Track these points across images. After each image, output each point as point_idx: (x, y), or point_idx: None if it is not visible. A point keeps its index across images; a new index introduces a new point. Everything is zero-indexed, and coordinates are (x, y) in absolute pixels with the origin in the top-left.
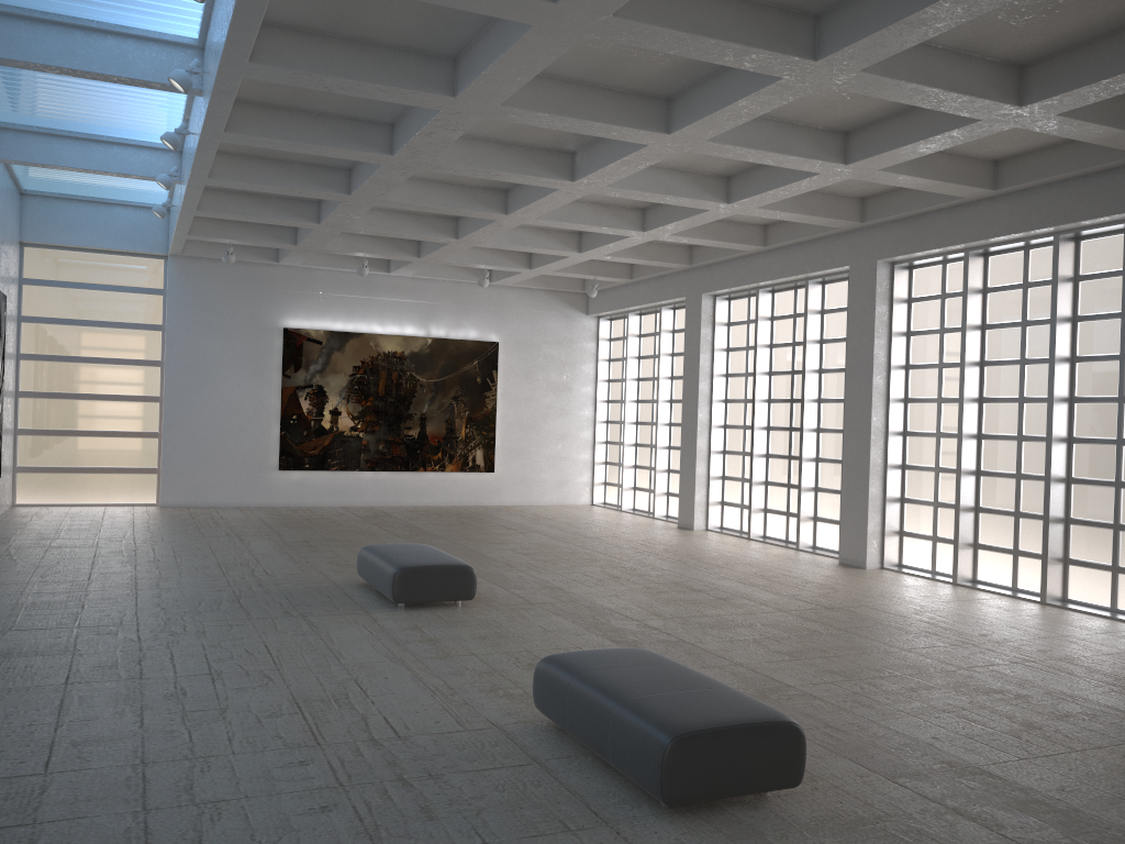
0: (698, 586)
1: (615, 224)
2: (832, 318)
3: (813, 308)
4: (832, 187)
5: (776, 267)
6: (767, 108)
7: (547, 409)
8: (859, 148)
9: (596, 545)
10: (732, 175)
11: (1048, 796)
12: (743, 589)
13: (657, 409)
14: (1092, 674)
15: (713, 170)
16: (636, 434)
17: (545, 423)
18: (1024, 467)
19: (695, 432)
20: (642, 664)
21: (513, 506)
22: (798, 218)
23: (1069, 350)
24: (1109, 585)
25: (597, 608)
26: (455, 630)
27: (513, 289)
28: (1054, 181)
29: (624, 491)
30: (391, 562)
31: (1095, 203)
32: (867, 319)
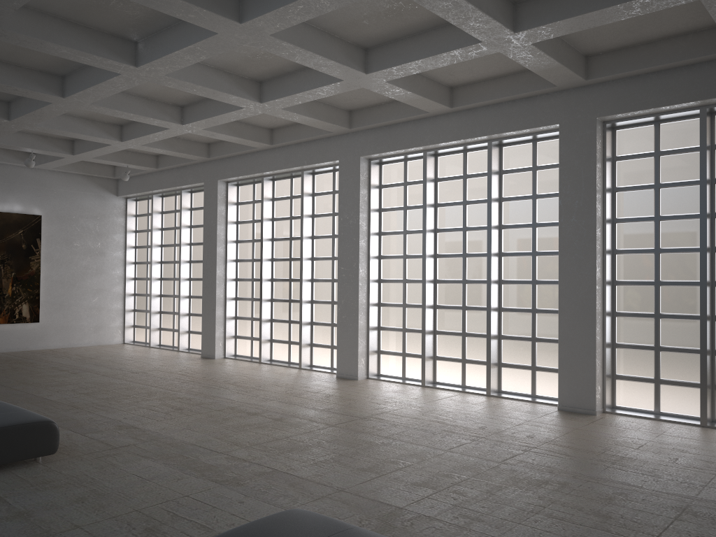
0: (251, 409)
1: (159, 116)
2: (321, 199)
3: (307, 191)
4: (333, 99)
5: (279, 161)
6: (335, 5)
7: (85, 269)
8: (378, 62)
9: (145, 379)
10: (264, 80)
11: None
12: (287, 408)
13: (180, 268)
14: (579, 453)
15: (251, 74)
16: (161, 287)
17: (84, 281)
18: (468, 301)
19: (215, 284)
20: None
21: (57, 349)
22: (307, 121)
23: (498, 220)
24: (529, 379)
25: (179, 444)
26: (46, 495)
27: (54, 173)
28: (491, 104)
29: (152, 332)
30: None
31: (521, 120)
32: (354, 199)
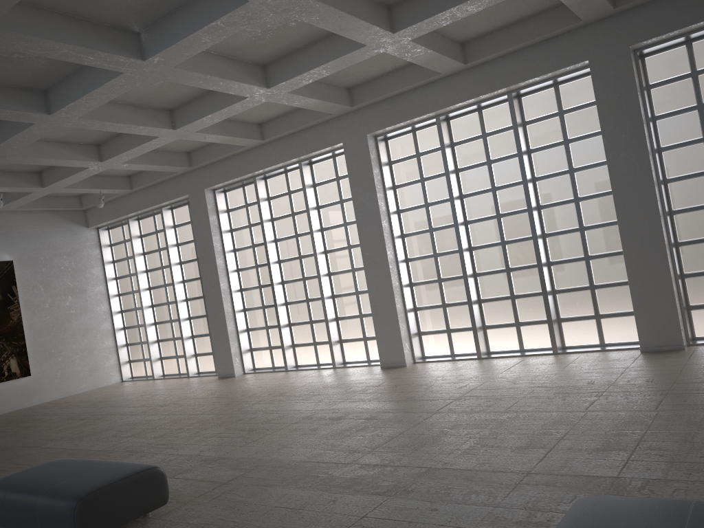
0: (330, 415)
1: (150, 123)
2: (323, 188)
3: (308, 183)
4: (335, 76)
5: (273, 156)
6: None
7: (69, 311)
8: (405, 18)
9: (182, 409)
10: (268, 63)
11: None
12: (367, 406)
13: (174, 289)
14: None
15: (255, 58)
16: (154, 315)
17: (69, 323)
18: (511, 263)
19: (221, 298)
20: (680, 521)
21: (55, 400)
22: (311, 103)
23: (531, 173)
24: (595, 328)
25: (292, 464)
26: None
27: (17, 213)
28: (508, 53)
29: (154, 363)
30: (56, 494)
31: (544, 63)
32: (367, 179)
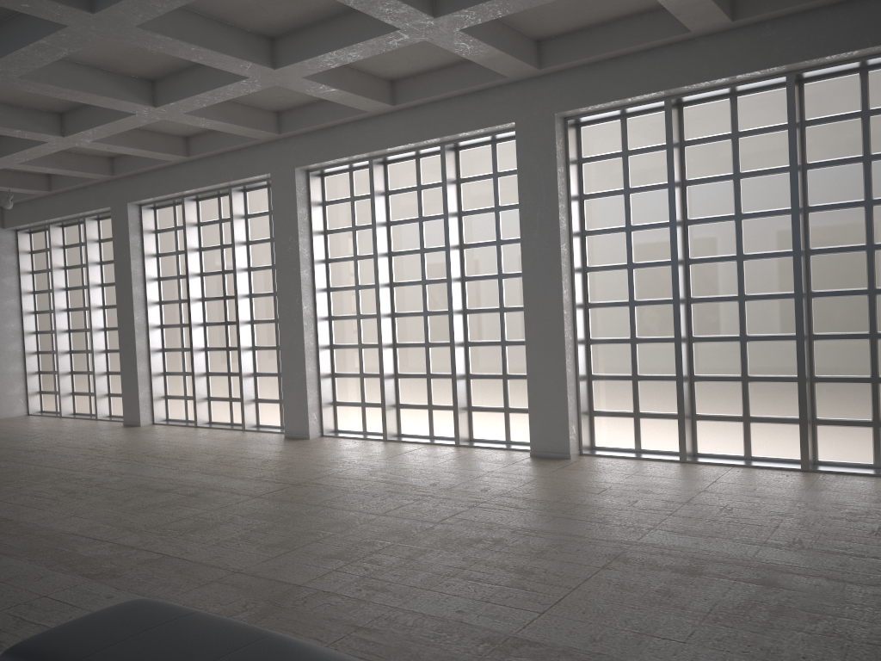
0: (163, 485)
1: (31, 127)
2: (256, 221)
3: (238, 213)
4: (252, 99)
5: (200, 176)
6: None
7: None
8: (286, 54)
9: (41, 459)
10: (157, 79)
11: (589, 652)
12: (209, 480)
13: (90, 316)
14: (531, 504)
15: (137, 72)
16: (70, 342)
17: None
18: (431, 337)
19: (134, 334)
20: (149, 627)
21: None
22: (222, 126)
23: (458, 239)
24: (503, 423)
25: (57, 535)
26: None
27: None
28: (439, 100)
29: (63, 398)
30: None
31: (473, 118)
32: (291, 220)
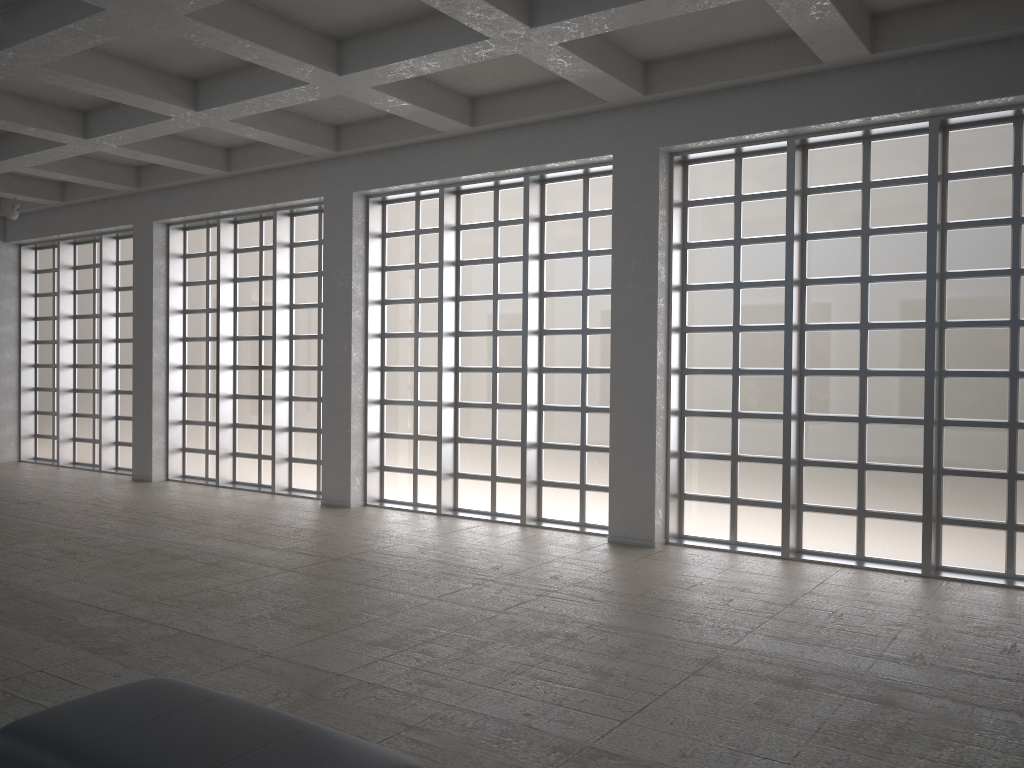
0: (179, 551)
1: (49, 126)
2: (302, 251)
3: (282, 240)
4: (309, 109)
5: (241, 195)
6: None
7: None
8: (355, 59)
9: (35, 512)
10: (201, 78)
11: None
12: (233, 548)
13: (101, 349)
14: (610, 596)
15: (179, 69)
16: (74, 379)
17: None
18: (499, 397)
19: (151, 374)
20: (171, 711)
21: None
22: (272, 139)
23: (538, 285)
24: (578, 502)
25: (54, 601)
26: None
27: None
28: (526, 123)
29: (62, 444)
30: None
31: (565, 147)
32: (344, 252)
